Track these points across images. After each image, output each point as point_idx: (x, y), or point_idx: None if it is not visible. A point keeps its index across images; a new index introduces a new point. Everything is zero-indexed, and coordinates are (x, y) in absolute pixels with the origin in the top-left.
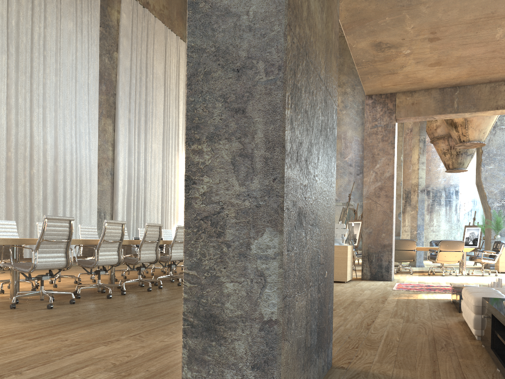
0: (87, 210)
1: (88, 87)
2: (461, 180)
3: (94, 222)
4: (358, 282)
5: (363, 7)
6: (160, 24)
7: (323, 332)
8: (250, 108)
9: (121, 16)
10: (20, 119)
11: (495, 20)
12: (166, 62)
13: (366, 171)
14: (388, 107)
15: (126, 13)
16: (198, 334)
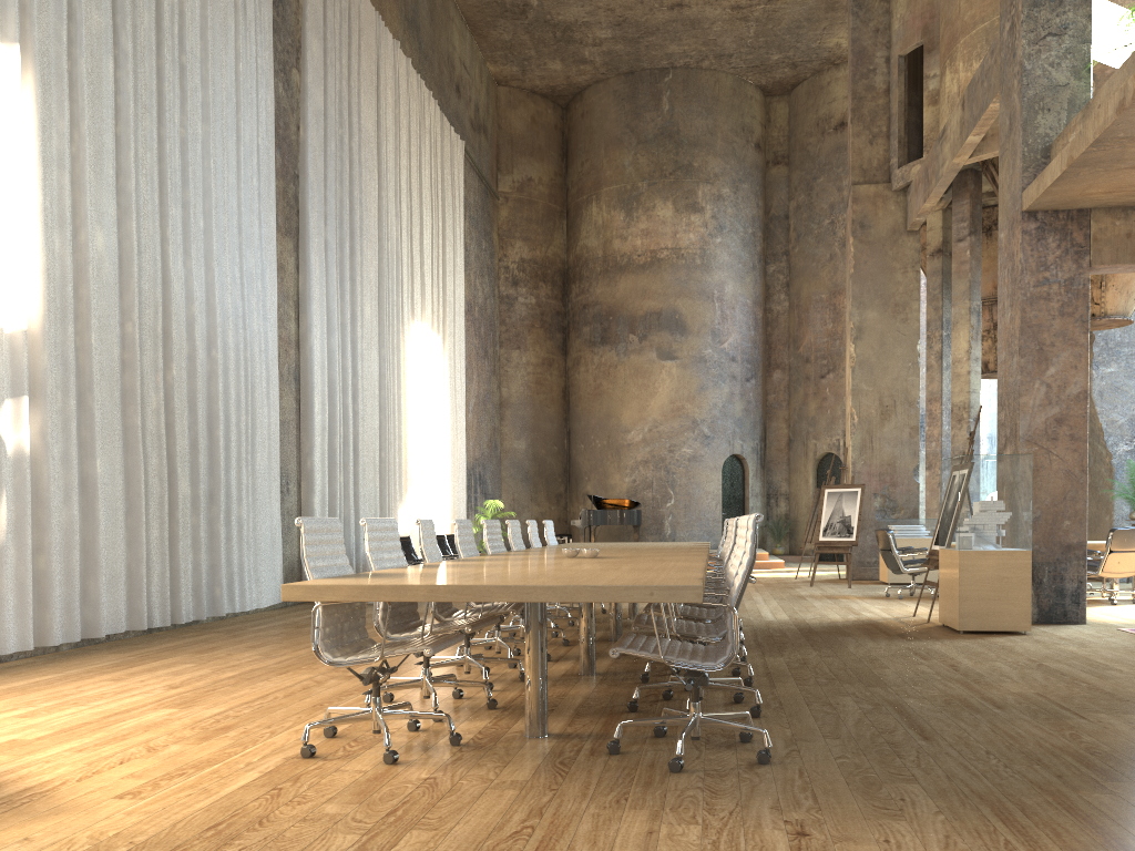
0: (264, 474)
1: (258, 156)
2: None
3: (277, 503)
4: (1041, 631)
5: None
6: (368, 6)
7: None
8: None
9: None
10: (145, 233)
11: None
12: (380, 103)
13: (1024, 382)
14: (1074, 241)
15: None
16: None
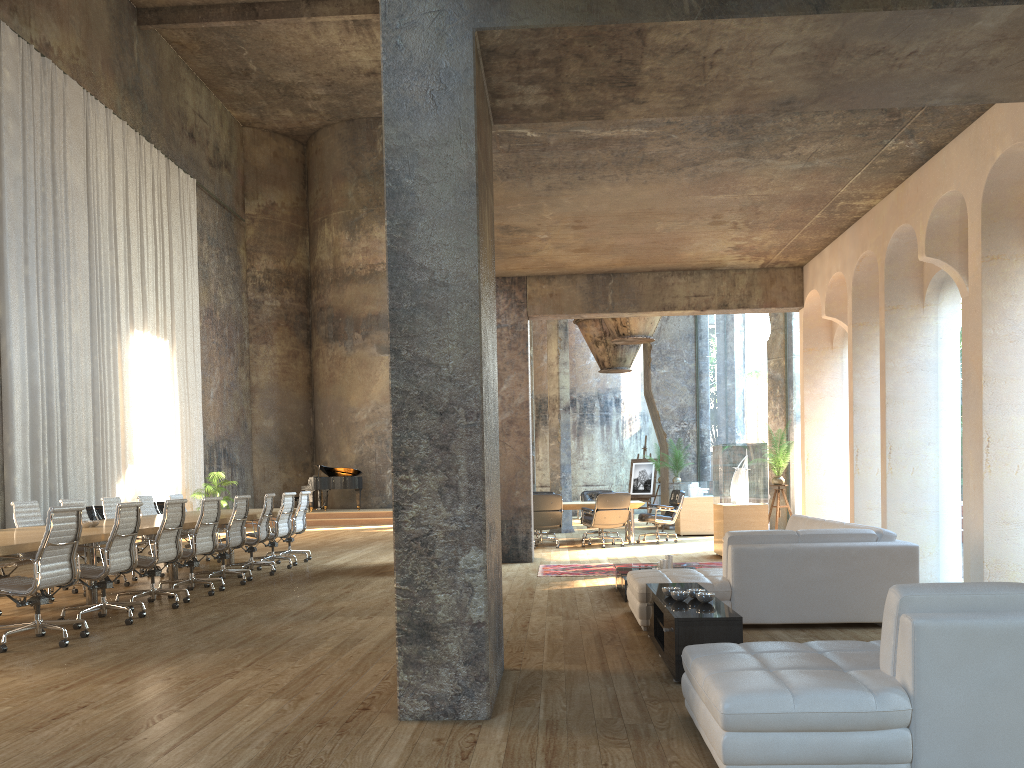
0: None
1: None
2: (623, 382)
3: None
4: None
5: None
6: (75, 87)
7: (500, 633)
8: (454, 446)
9: (2, 75)
10: None
11: (654, 215)
12: (90, 162)
13: None
14: (517, 298)
15: (11, 69)
16: (412, 641)
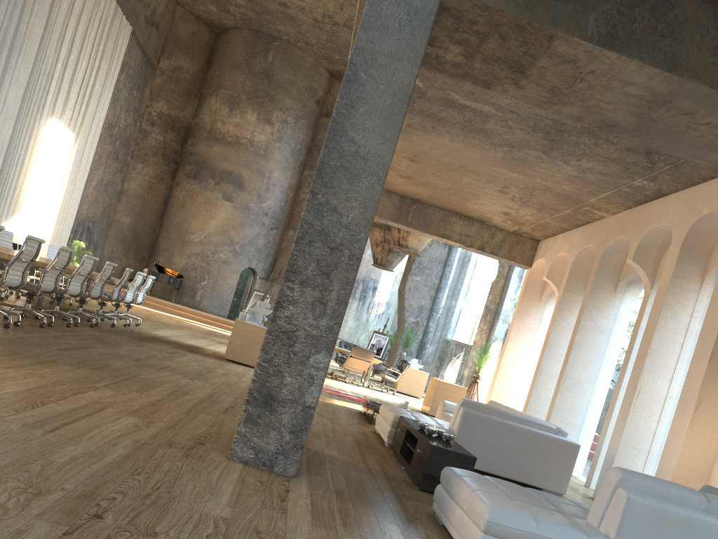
0: None
1: None
2: (382, 277)
3: None
4: None
5: None
6: None
7: None
8: (333, 275)
9: None
10: None
11: (466, 171)
12: None
13: None
14: None
15: None
16: (257, 404)
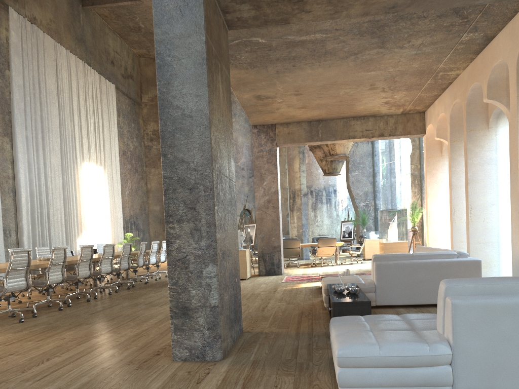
0: None
1: None
2: (338, 181)
3: (1, 240)
4: (256, 278)
5: (245, 76)
6: (49, 39)
7: (237, 312)
8: (198, 207)
9: (10, 34)
10: None
11: (337, 85)
12: (58, 77)
13: (256, 187)
14: (270, 136)
15: (15, 31)
16: (178, 316)
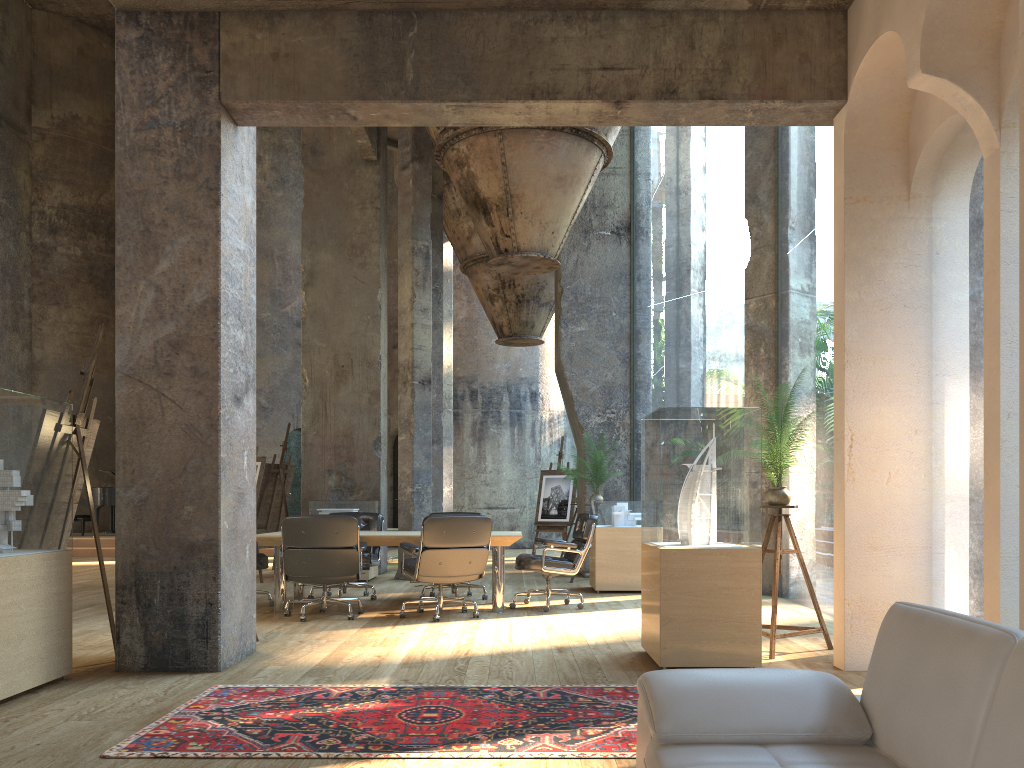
0: None
1: None
2: (542, 370)
3: None
4: (65, 695)
5: None
6: None
7: None
8: None
9: None
10: None
11: None
12: None
13: (123, 282)
14: (197, 62)
15: None
16: None
